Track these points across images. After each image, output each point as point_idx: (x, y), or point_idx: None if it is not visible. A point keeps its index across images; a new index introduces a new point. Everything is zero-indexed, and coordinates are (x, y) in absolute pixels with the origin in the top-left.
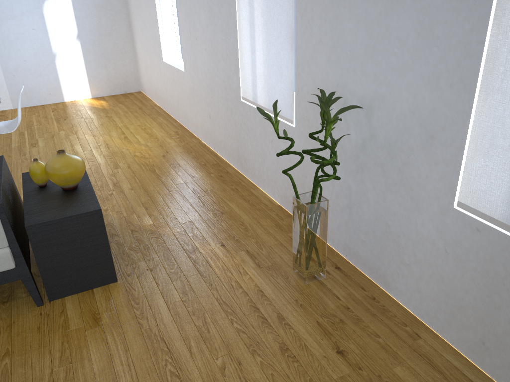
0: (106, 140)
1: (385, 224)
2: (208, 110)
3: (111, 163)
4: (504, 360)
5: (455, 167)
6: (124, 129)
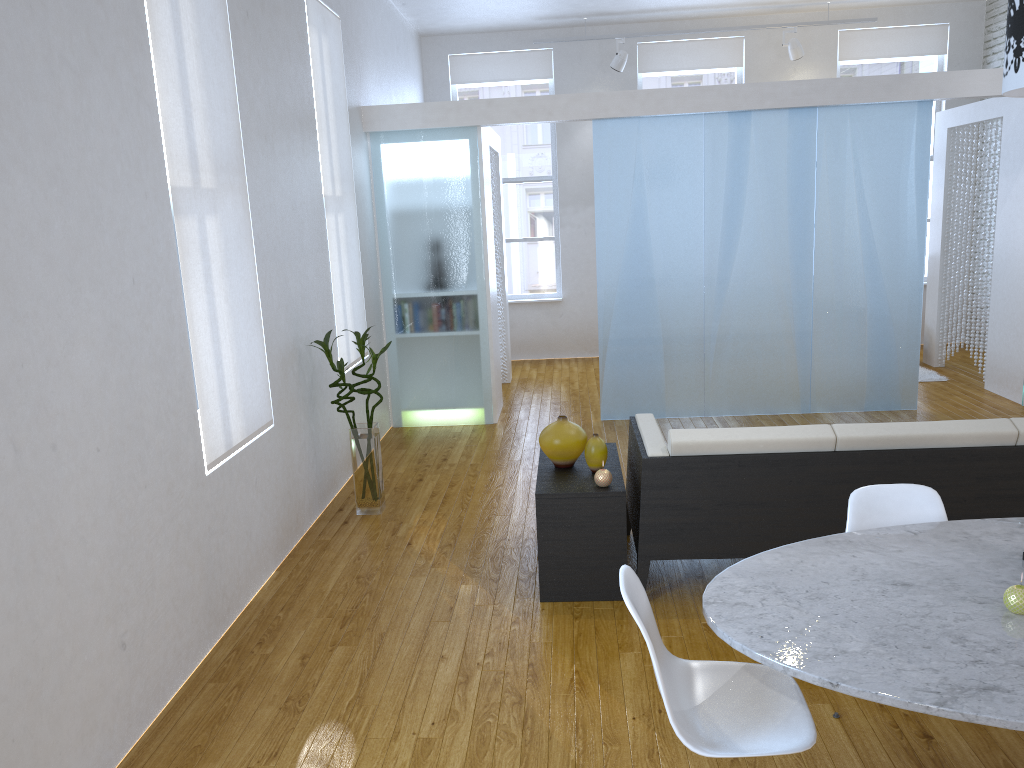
0: None
1: (328, 433)
2: (116, 632)
3: (426, 767)
4: None
5: (336, 351)
6: None
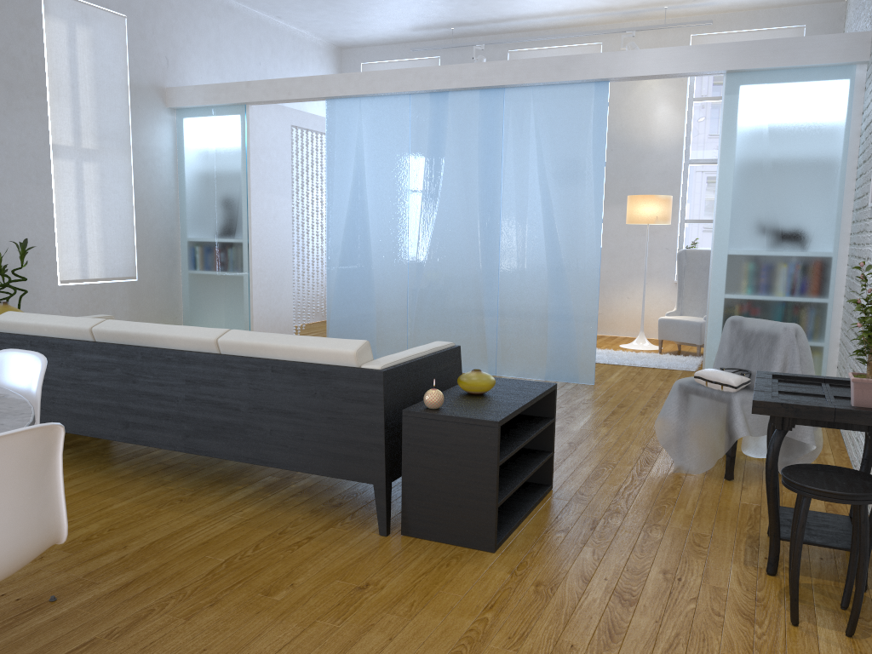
0: None
1: None
2: None
3: None
4: None
5: (54, 264)
6: None
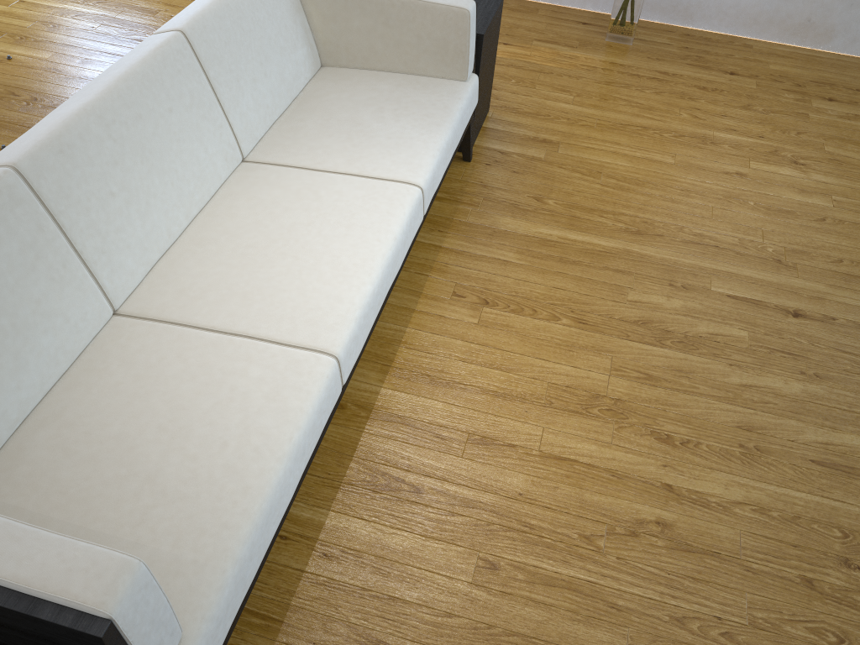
0: None
1: None
2: None
3: (126, 9)
4: (828, 25)
5: None
6: None
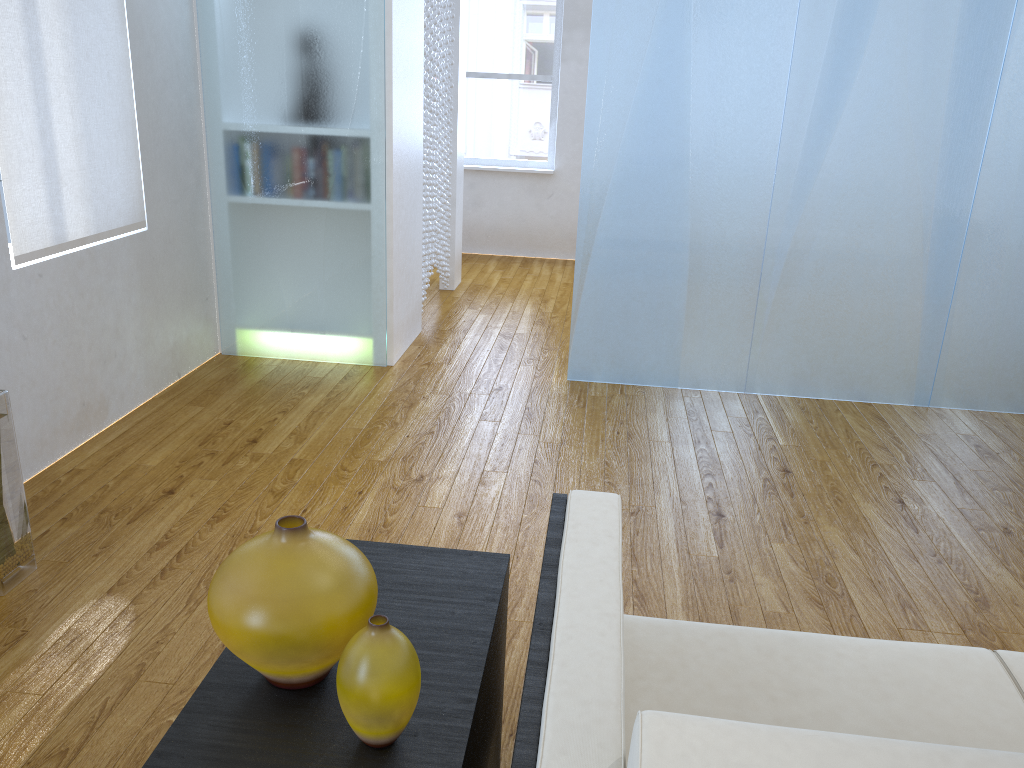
0: None
1: None
2: None
3: None
4: (99, 396)
5: None
6: None
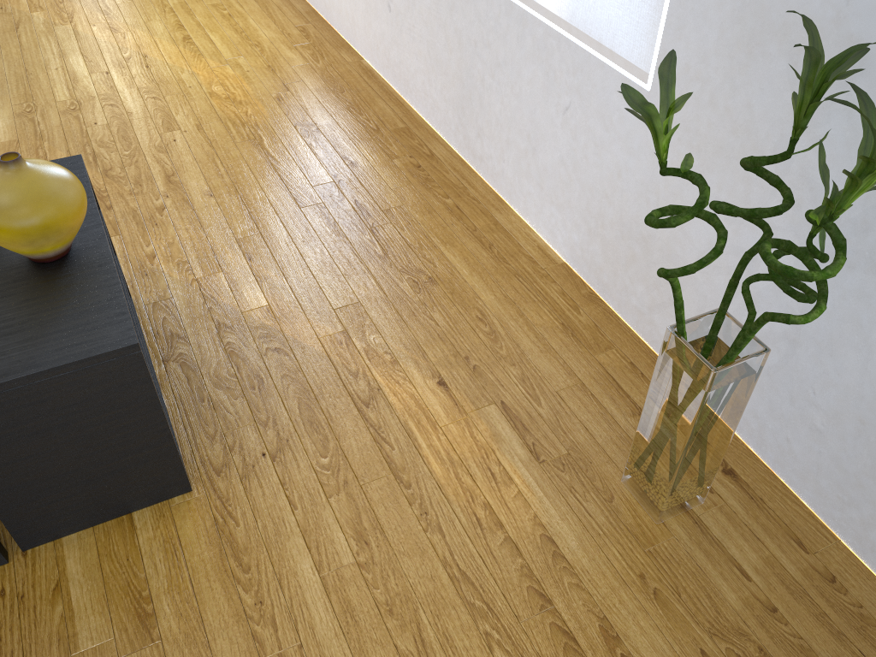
0: (141, 43)
1: None
2: None
3: (158, 115)
4: None
5: None
6: (183, 15)
